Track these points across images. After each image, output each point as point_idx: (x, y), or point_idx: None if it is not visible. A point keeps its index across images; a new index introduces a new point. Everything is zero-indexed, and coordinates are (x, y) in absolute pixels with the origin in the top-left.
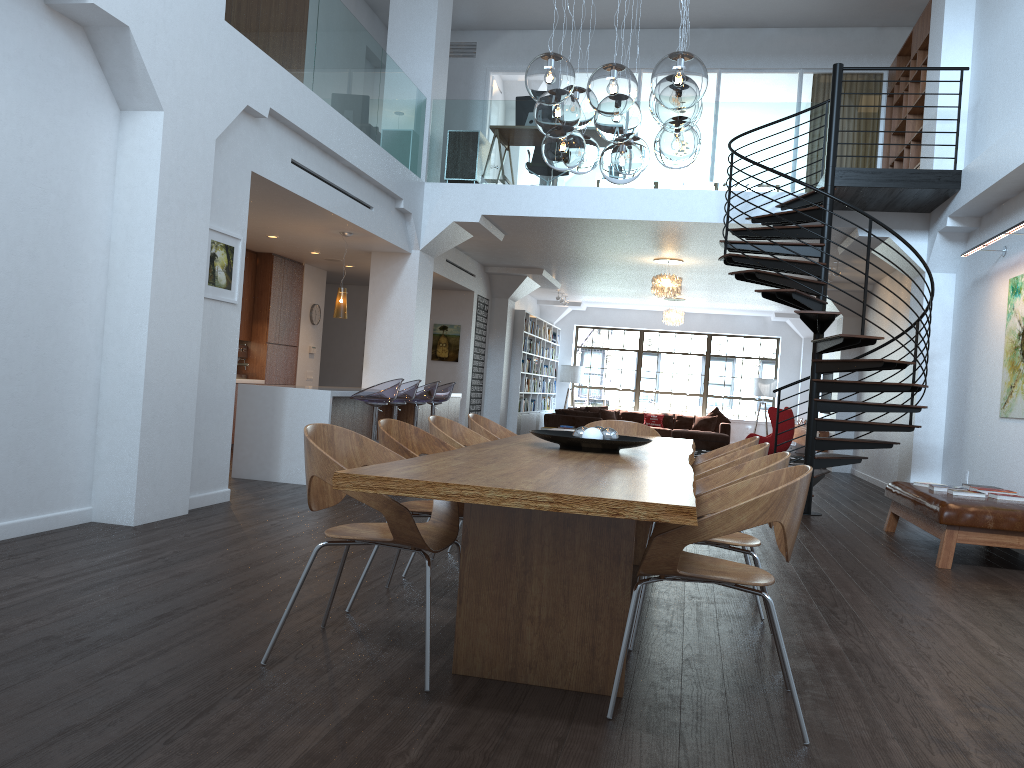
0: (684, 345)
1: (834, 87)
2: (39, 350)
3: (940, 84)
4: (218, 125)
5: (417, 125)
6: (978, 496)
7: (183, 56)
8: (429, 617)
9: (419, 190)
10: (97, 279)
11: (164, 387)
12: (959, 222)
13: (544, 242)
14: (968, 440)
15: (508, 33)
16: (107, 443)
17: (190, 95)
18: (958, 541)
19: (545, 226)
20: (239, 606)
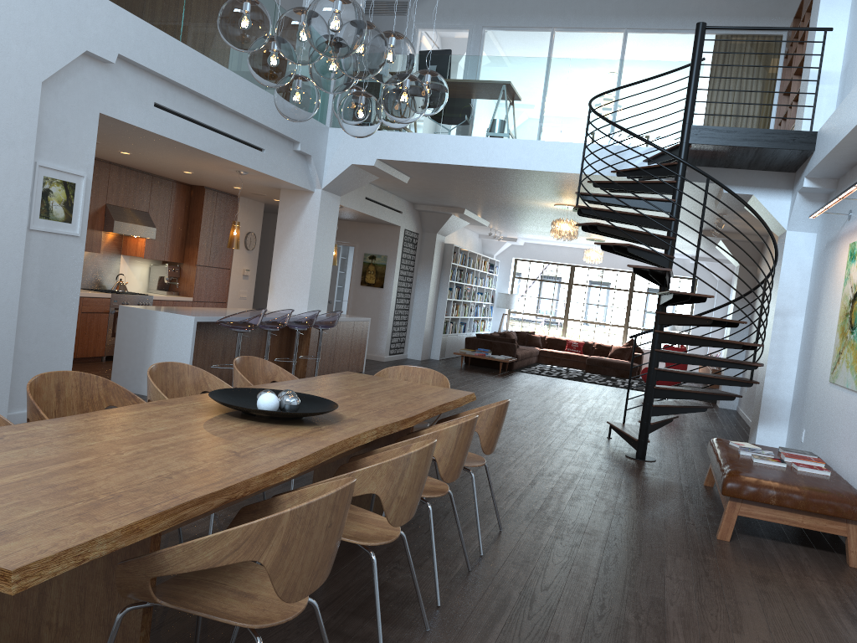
0: (610, 281)
1: (695, 46)
2: None
3: (815, 45)
4: (45, 68)
5: None
6: (779, 465)
7: None
8: None
9: (322, 134)
10: None
11: None
12: (816, 183)
13: (448, 185)
14: (807, 399)
15: None
16: None
17: (5, 39)
18: (740, 514)
19: (439, 171)
20: None
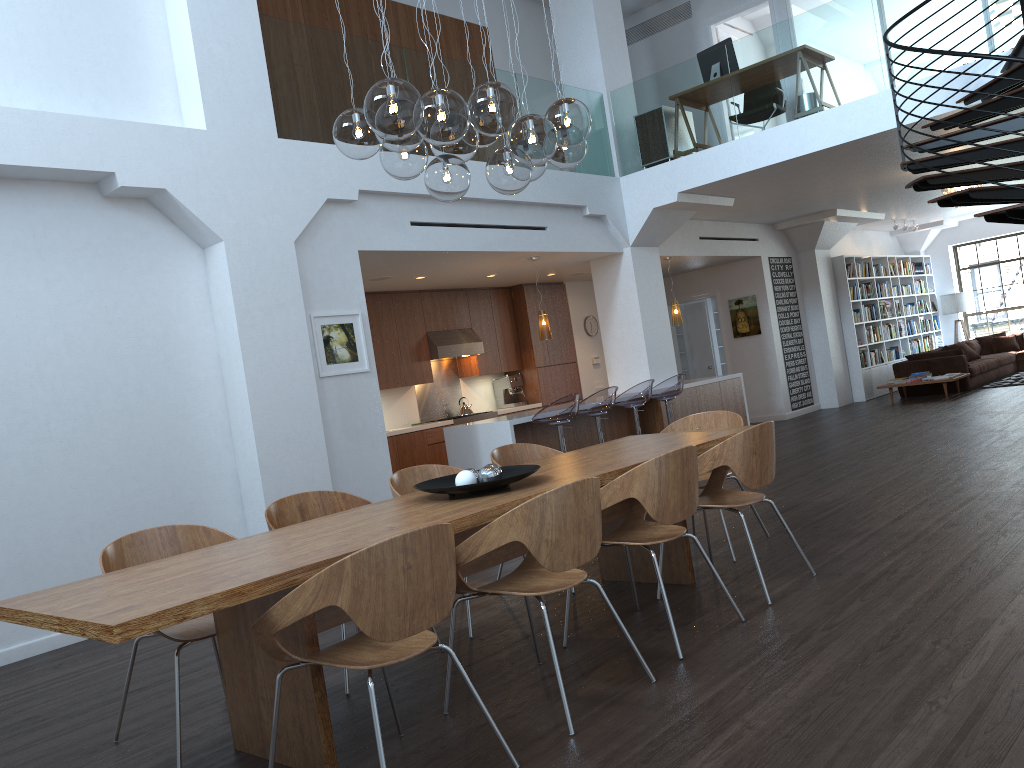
0: None
1: None
2: (165, 462)
3: None
4: (294, 228)
5: (594, 125)
6: None
7: (235, 187)
8: (177, 703)
9: (612, 188)
10: (213, 391)
11: (285, 466)
12: None
13: (786, 190)
14: None
15: None
16: (251, 521)
17: (252, 216)
18: None
19: (757, 180)
20: (205, 675)
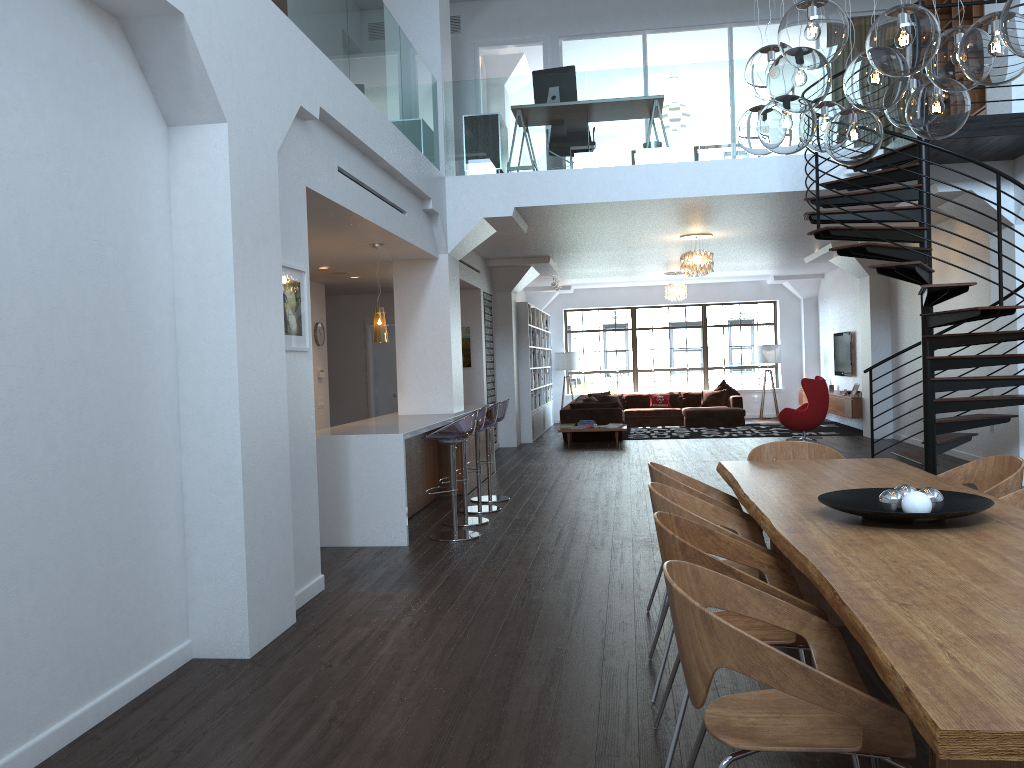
0: (678, 318)
1: None
2: (116, 456)
3: None
4: (277, 134)
5: (432, 113)
6: None
7: (238, 49)
8: None
9: (442, 186)
10: (166, 349)
11: (261, 474)
12: None
13: (568, 229)
14: None
15: (494, 2)
16: (201, 557)
17: (249, 99)
18: None
19: (580, 213)
20: None
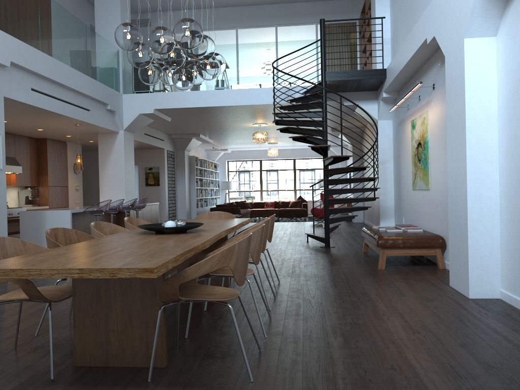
0: (282, 165)
1: (321, 31)
2: None
3: (376, 26)
4: None
5: (114, 64)
6: (399, 231)
7: None
8: (51, 338)
9: (119, 98)
10: None
11: None
12: (389, 94)
13: (193, 120)
14: (402, 202)
15: (167, 12)
16: None
17: None
18: (387, 255)
19: (190, 112)
20: None
